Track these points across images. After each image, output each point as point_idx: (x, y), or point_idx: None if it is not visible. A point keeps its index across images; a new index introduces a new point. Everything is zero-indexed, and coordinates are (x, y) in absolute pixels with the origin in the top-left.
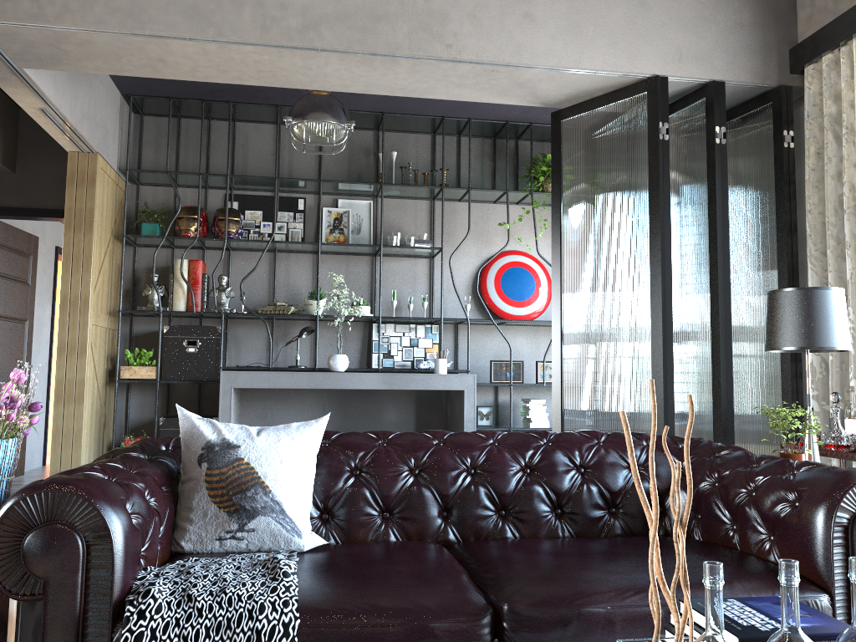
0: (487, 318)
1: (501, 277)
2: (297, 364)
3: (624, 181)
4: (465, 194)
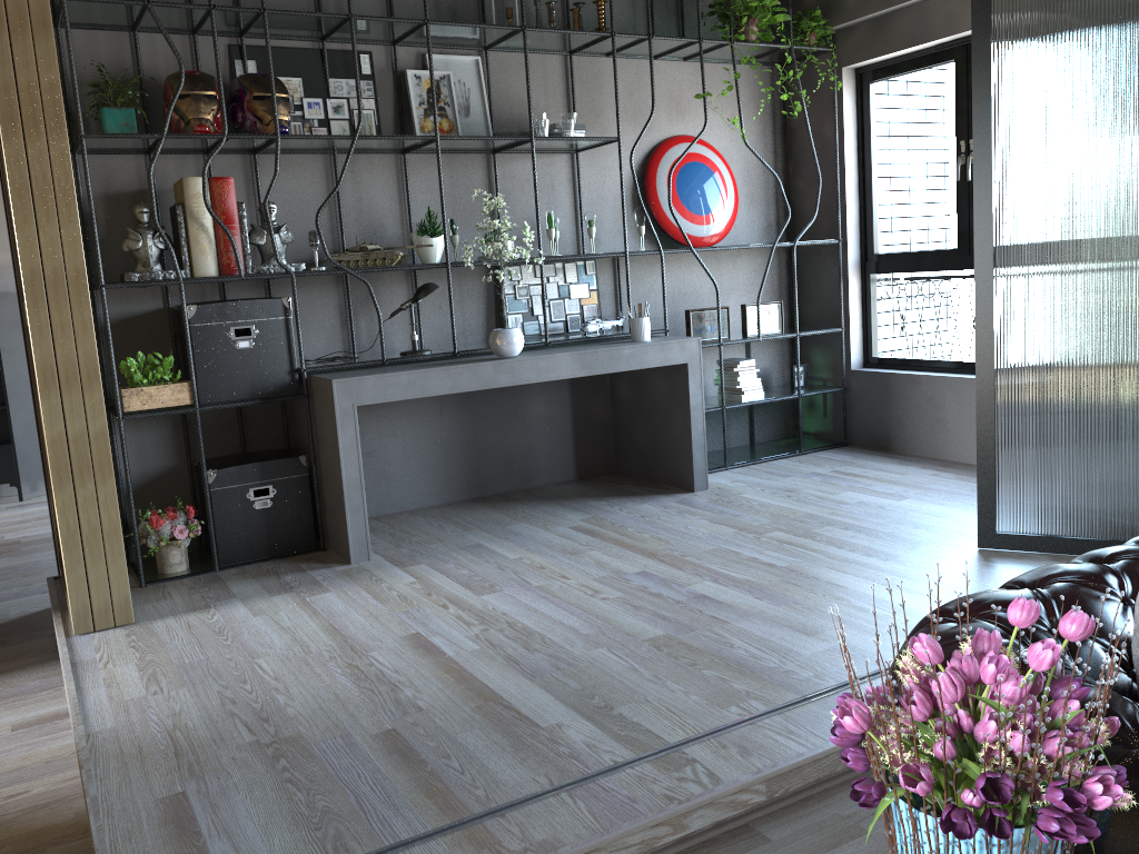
0: (655, 243)
1: (676, 179)
2: (415, 347)
3: (1130, 41)
4: (631, 45)
